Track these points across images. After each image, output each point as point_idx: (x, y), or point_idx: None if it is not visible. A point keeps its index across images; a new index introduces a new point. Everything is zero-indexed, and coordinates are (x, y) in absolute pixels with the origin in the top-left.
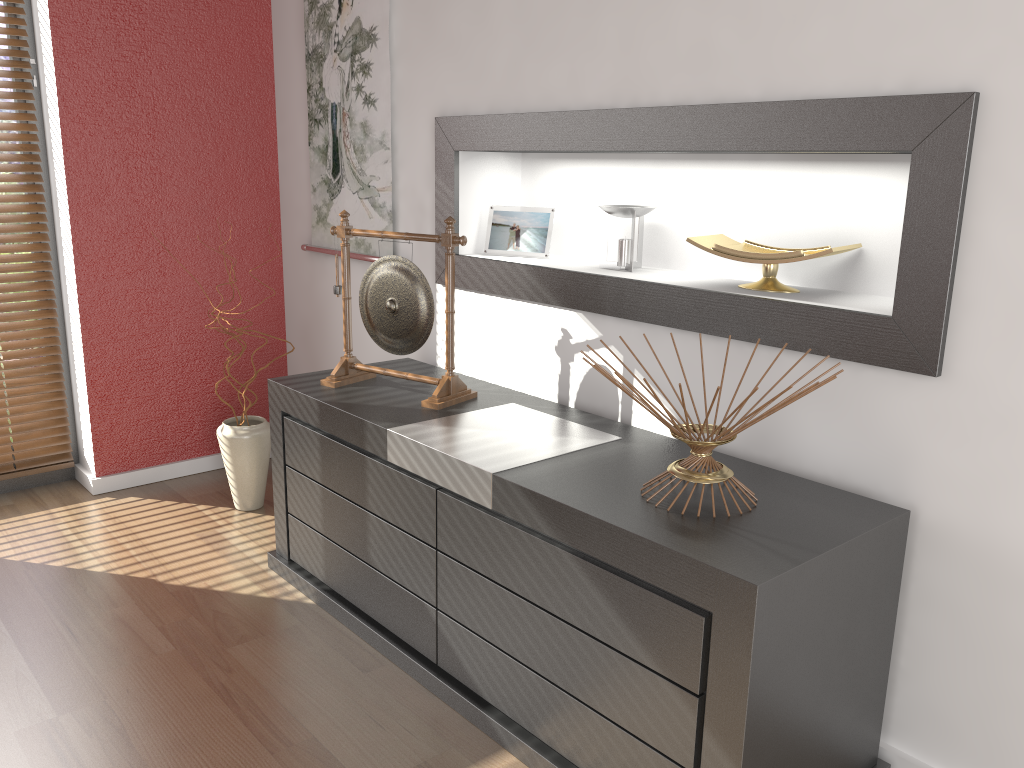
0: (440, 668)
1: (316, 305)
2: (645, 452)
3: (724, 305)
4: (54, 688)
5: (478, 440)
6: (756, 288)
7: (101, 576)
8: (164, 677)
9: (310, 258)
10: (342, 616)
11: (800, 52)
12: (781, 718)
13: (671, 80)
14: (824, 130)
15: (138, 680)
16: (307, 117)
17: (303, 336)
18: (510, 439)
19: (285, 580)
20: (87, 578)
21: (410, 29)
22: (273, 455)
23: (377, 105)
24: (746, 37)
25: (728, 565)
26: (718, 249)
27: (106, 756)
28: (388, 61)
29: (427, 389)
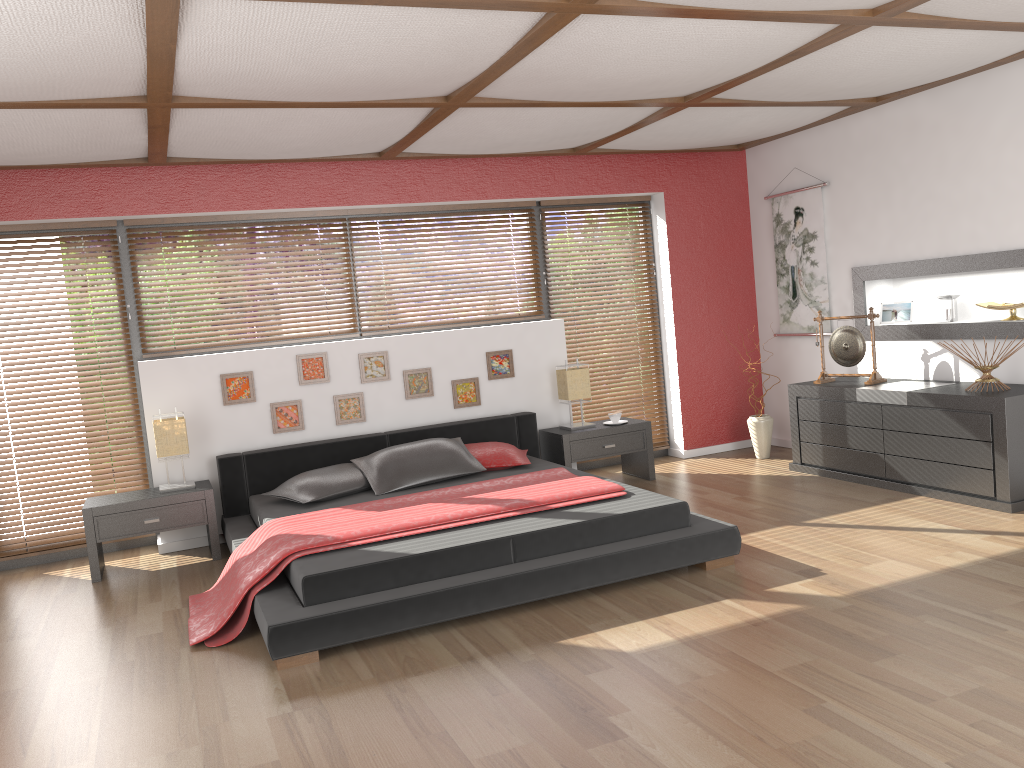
0: (886, 479)
1: (782, 362)
2: (966, 385)
3: (993, 326)
4: (733, 492)
5: (895, 387)
6: (1007, 319)
7: (717, 474)
8: (772, 489)
9: (777, 340)
10: (835, 475)
11: (1010, 233)
12: (1022, 448)
13: (961, 246)
14: (1022, 259)
15: (763, 490)
16: (774, 273)
17: (773, 380)
18: (908, 386)
19: (800, 472)
20: (712, 475)
21: (835, 231)
22: (790, 417)
23: (818, 265)
24: (989, 229)
25: (995, 396)
26: (989, 306)
27: (769, 500)
28: (824, 246)
29: (862, 381)
